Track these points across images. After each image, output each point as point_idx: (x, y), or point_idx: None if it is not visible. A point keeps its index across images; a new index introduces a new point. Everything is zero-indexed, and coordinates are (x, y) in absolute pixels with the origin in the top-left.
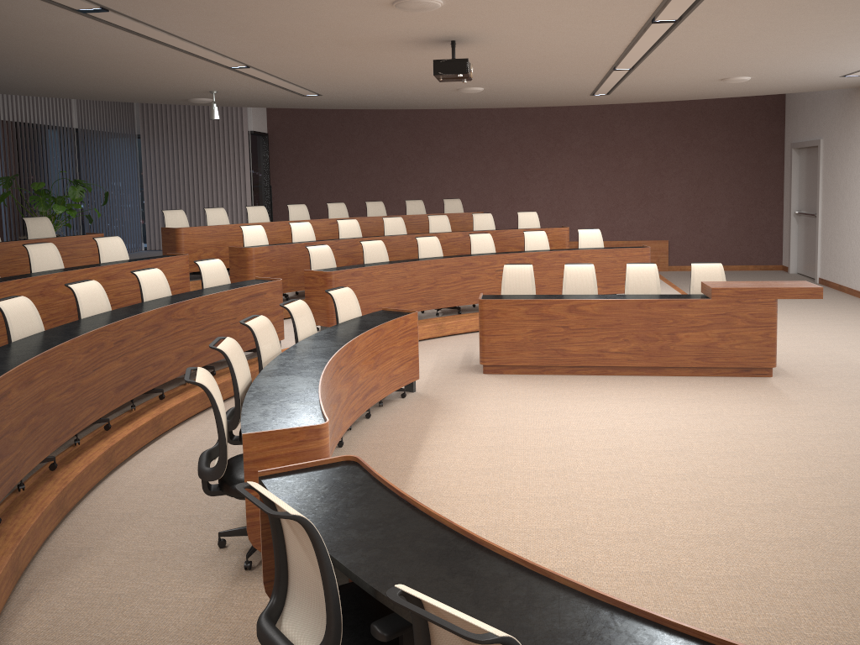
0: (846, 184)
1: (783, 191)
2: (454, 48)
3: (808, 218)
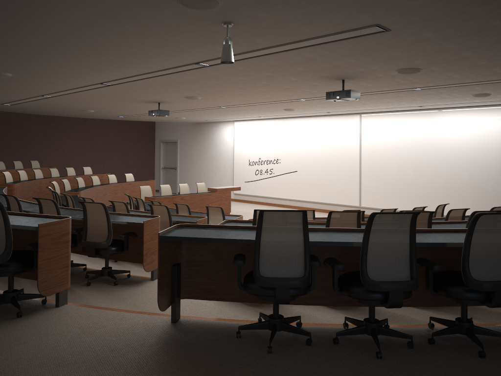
0: (192, 156)
1: (155, 159)
2: (159, 105)
3: (169, 169)
